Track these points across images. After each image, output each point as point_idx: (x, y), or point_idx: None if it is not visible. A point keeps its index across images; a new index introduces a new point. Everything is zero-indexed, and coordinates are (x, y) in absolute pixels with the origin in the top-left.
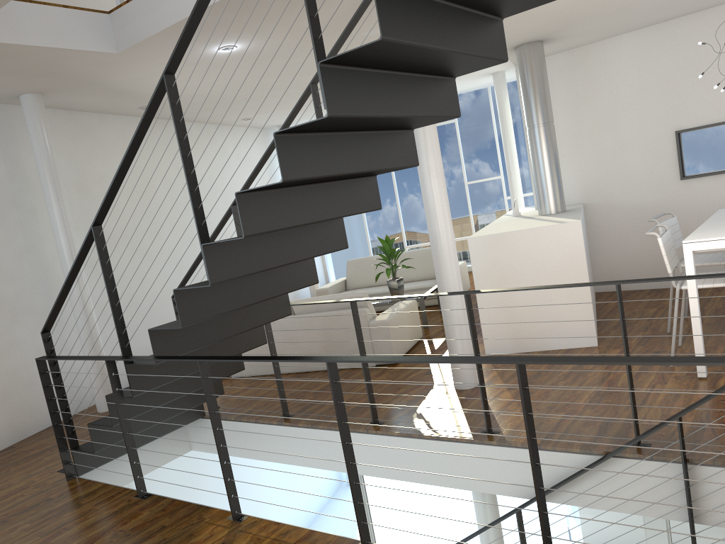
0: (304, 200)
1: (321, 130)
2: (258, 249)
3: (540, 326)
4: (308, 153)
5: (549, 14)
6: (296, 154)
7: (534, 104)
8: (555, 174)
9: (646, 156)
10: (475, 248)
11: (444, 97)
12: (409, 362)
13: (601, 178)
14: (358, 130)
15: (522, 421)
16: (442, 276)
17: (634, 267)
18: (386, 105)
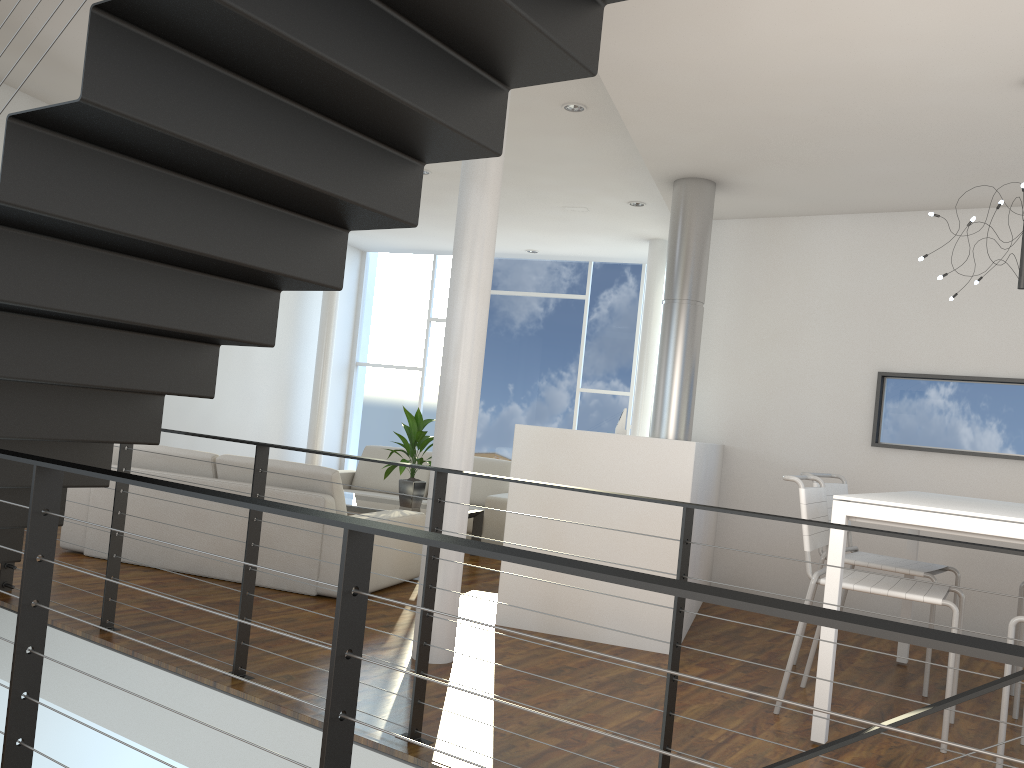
0: (172, 201)
1: (208, 55)
2: (70, 271)
3: (593, 597)
4: (167, 83)
5: (724, 126)
6: (135, 70)
7: (681, 268)
8: (687, 380)
9: (829, 398)
10: (524, 443)
11: (477, 106)
12: (164, 489)
13: (758, 414)
14: (301, 104)
15: (481, 735)
16: (440, 458)
17: (777, 562)
18: (338, 43)
